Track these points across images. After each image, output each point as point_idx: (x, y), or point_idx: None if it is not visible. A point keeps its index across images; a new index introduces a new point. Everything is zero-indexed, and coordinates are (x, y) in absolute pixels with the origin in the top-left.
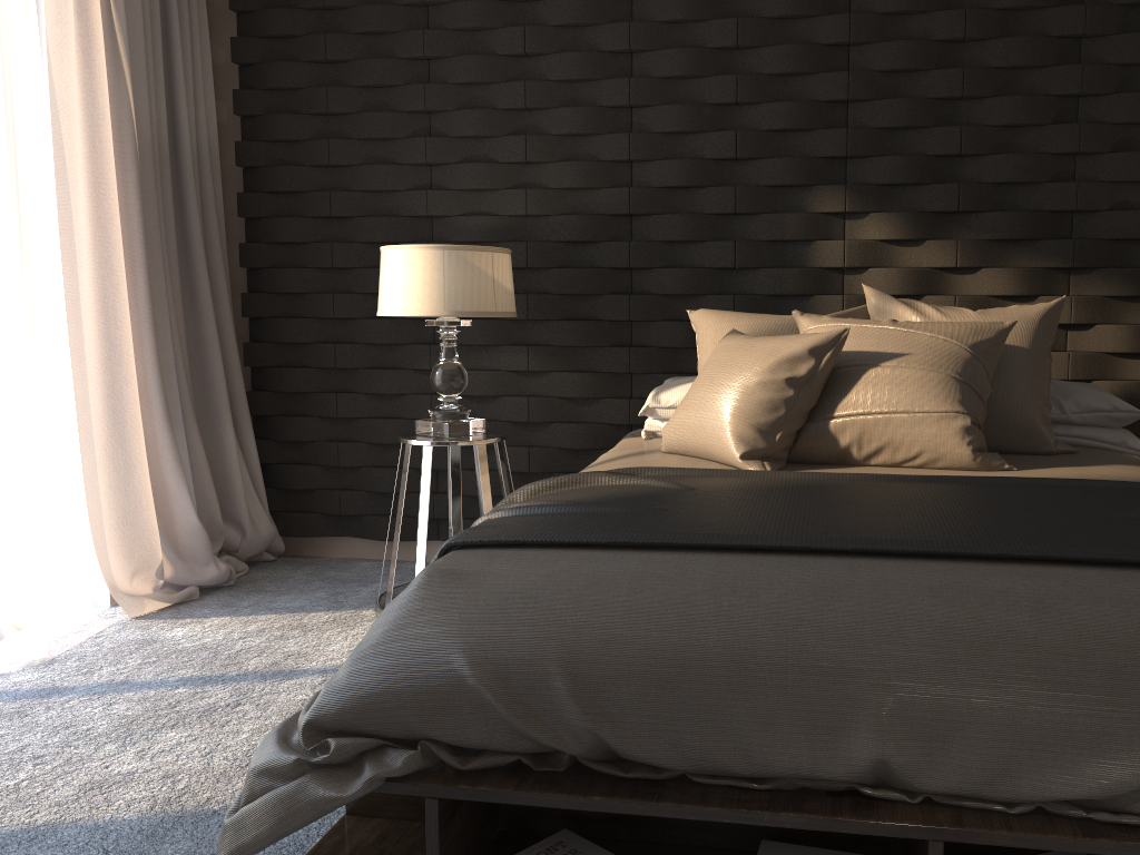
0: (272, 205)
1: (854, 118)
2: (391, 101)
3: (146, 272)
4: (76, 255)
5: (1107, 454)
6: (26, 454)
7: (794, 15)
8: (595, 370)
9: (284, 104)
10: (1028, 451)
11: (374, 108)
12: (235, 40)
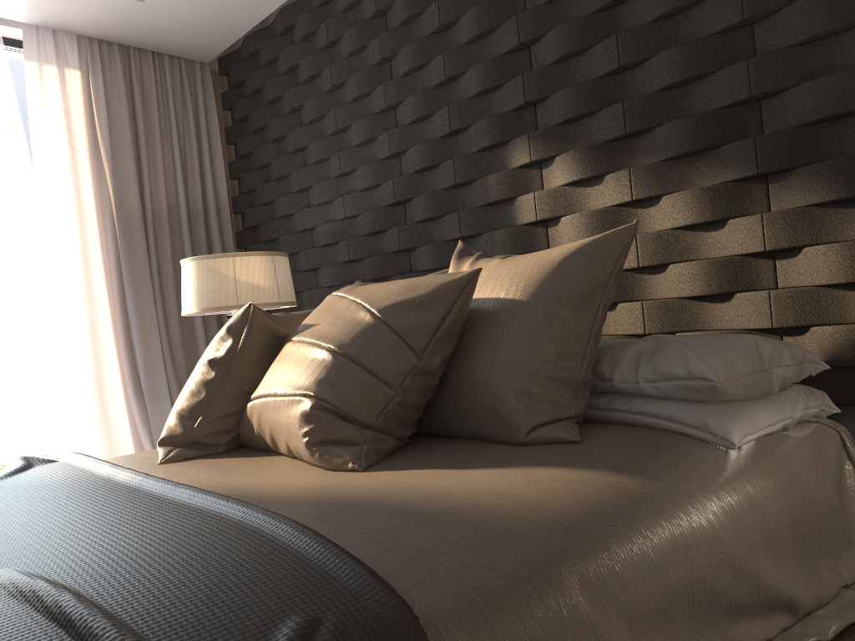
0: (250, 237)
1: (535, 61)
2: (285, 148)
3: (119, 297)
4: (63, 293)
5: (628, 445)
6: (11, 422)
7: None
8: None
9: (249, 165)
10: (500, 439)
11: (281, 155)
12: (226, 129)
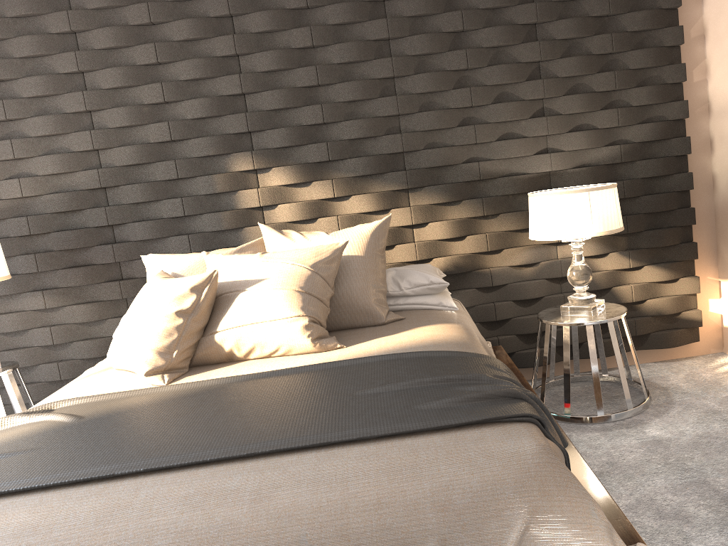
0: None
1: (251, 105)
2: None
3: None
4: None
5: (425, 316)
6: None
7: (194, 38)
8: (98, 300)
9: None
10: (369, 324)
11: None
12: None
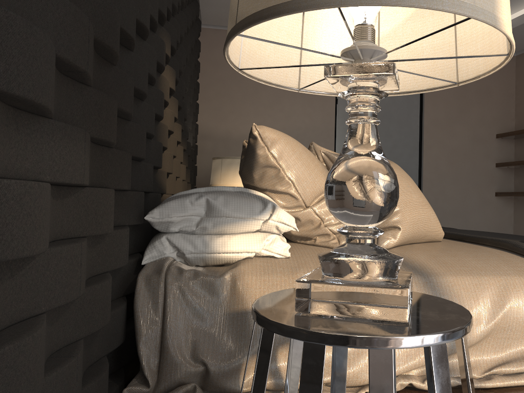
0: None
1: None
2: None
3: None
4: None
5: None
6: None
7: None
8: (103, 185)
9: None
10: None
11: None
12: None
